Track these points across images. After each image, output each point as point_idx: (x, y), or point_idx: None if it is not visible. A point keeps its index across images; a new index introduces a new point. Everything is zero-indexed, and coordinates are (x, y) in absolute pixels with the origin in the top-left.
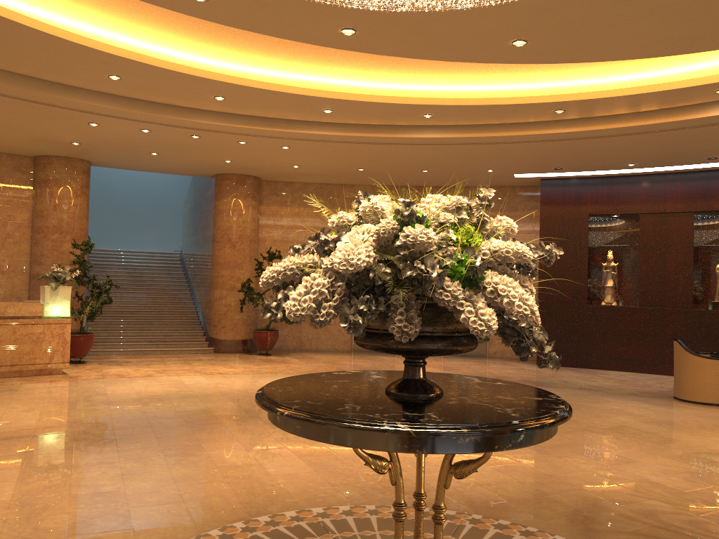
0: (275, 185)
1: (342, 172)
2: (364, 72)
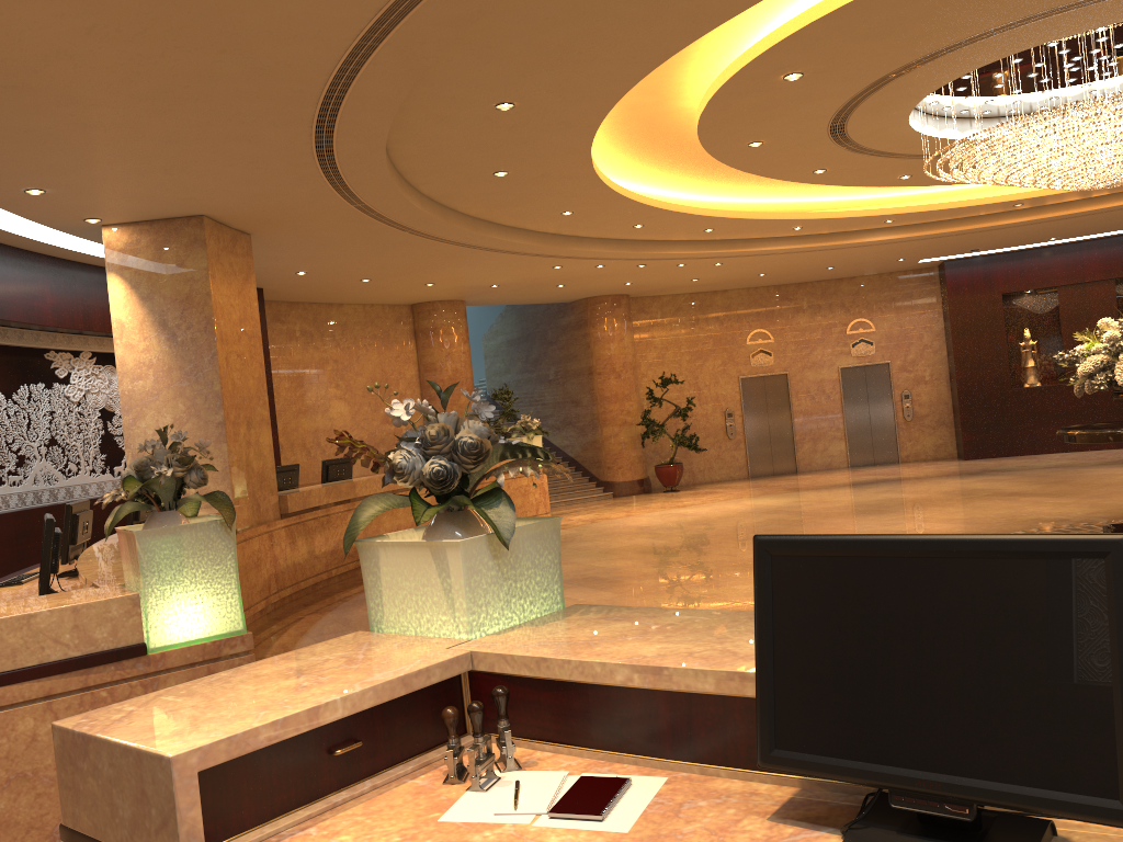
0: (642, 302)
1: (735, 280)
2: (844, 190)
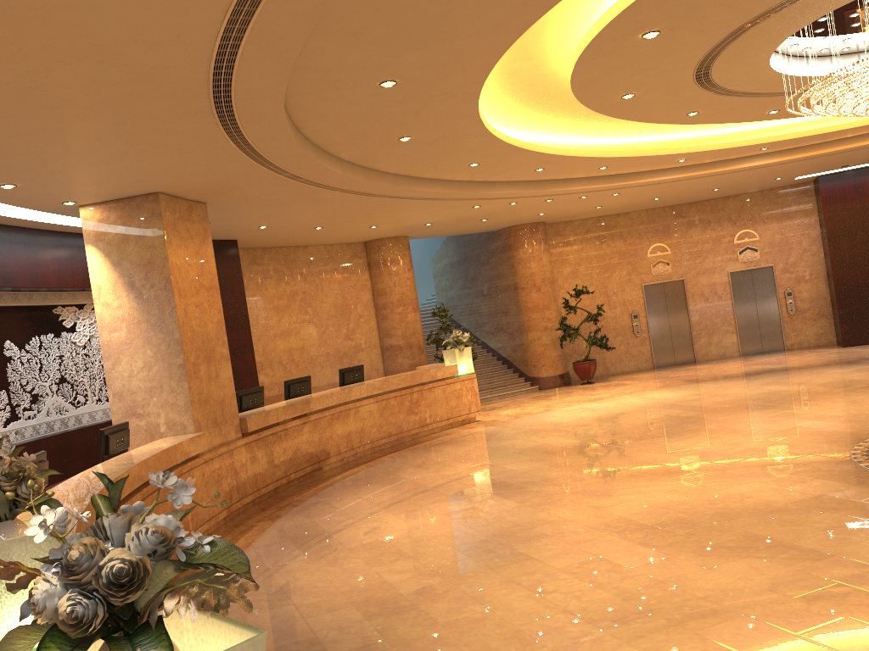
0: (557, 226)
1: (633, 204)
2: (721, 125)
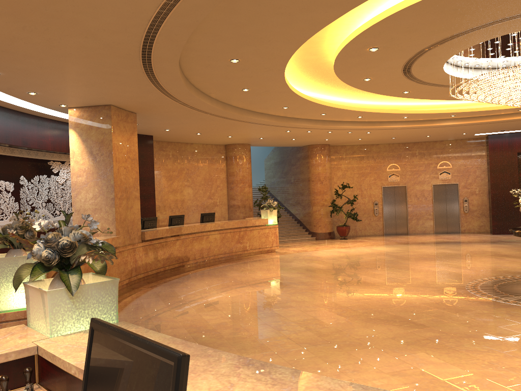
0: (336, 148)
1: (380, 139)
2: (429, 100)
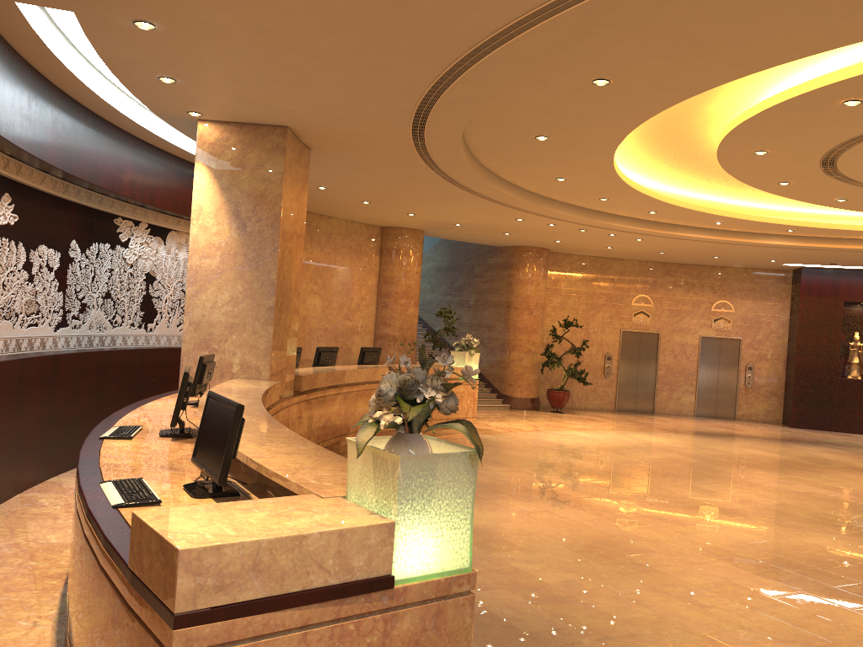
0: (556, 256)
1: (637, 253)
2: (766, 200)
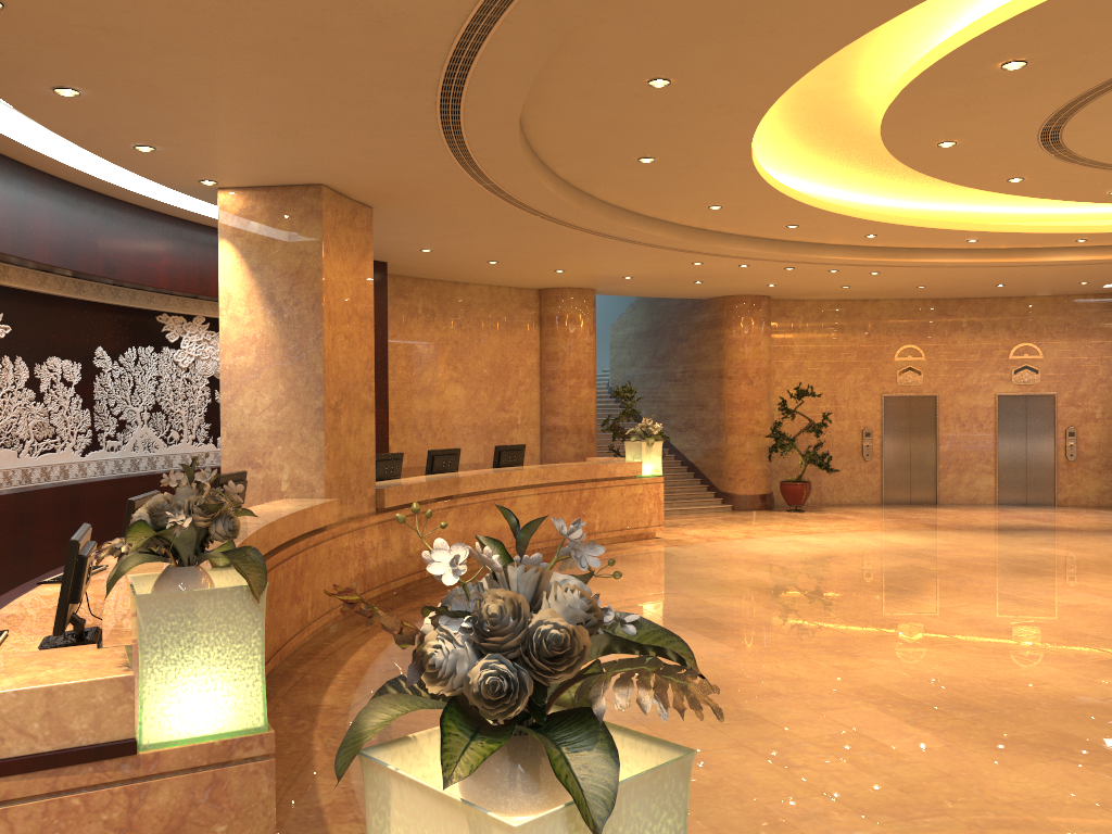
0: (783, 305)
1: (889, 290)
2: (1033, 202)
